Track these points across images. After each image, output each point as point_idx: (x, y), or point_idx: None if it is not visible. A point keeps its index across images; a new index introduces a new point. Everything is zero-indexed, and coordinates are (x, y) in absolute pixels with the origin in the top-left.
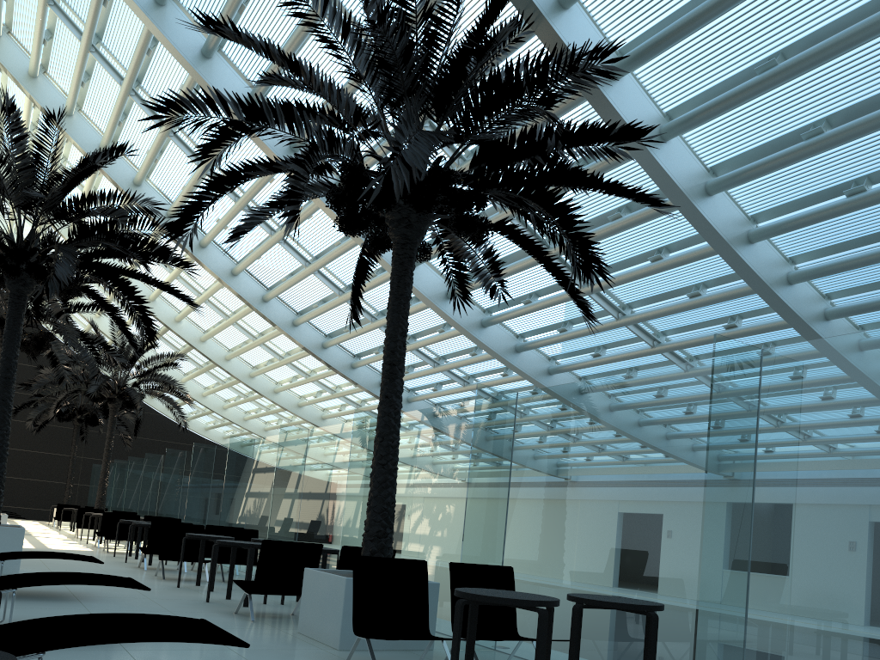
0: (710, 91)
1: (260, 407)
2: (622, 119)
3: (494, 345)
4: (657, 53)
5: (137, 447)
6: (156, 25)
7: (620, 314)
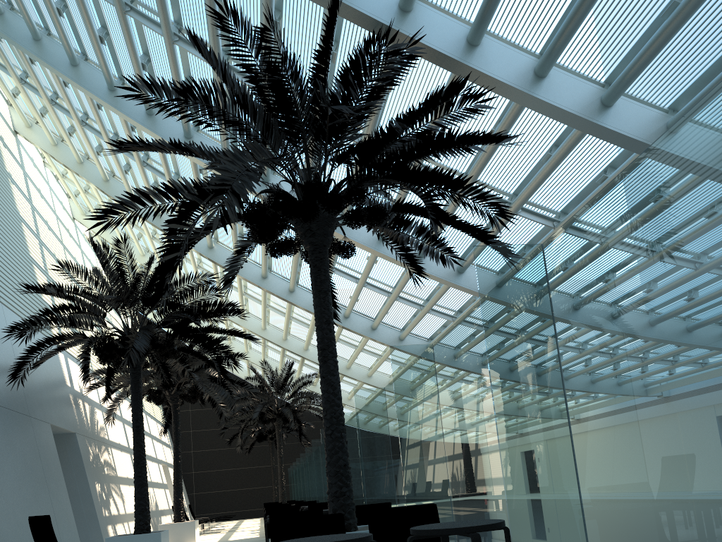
0: (564, 18)
1: None
2: (490, 76)
3: None
4: (493, 10)
5: None
6: None
7: None
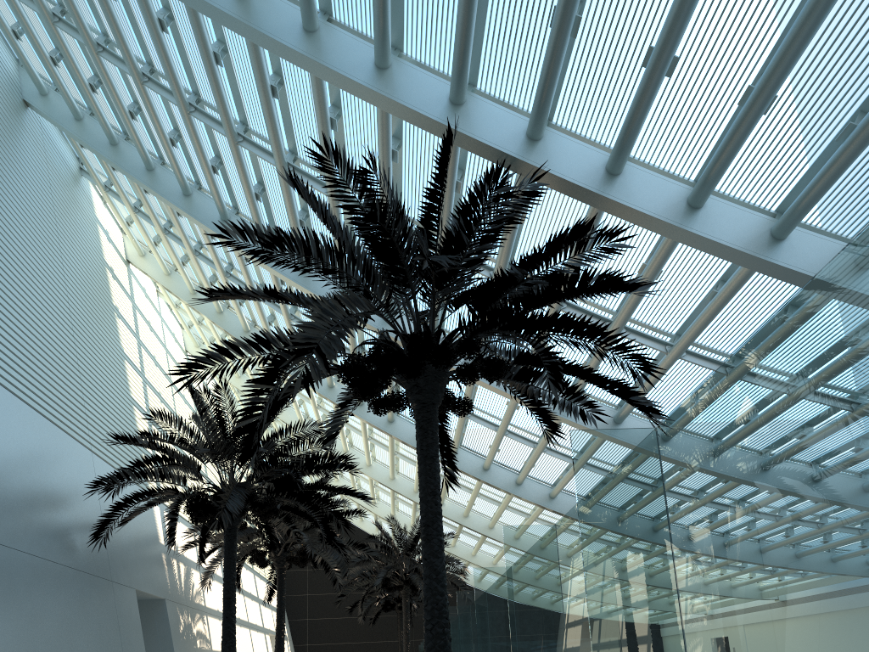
0: (720, 142)
1: None
2: (633, 209)
3: None
4: (634, 137)
5: None
6: (304, 286)
7: None
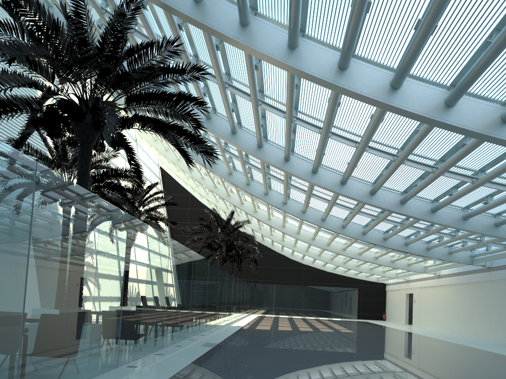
0: None
1: (304, 243)
2: (205, 25)
3: (323, 183)
4: None
5: (268, 271)
6: None
7: (357, 144)
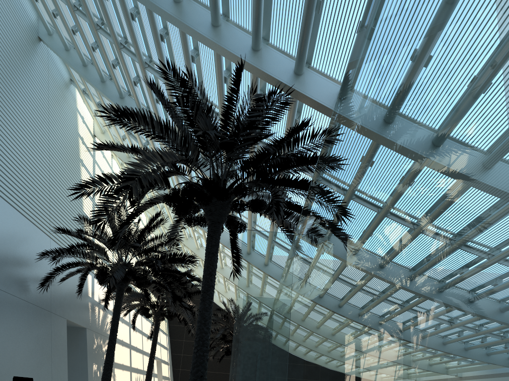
0: None
1: None
2: None
3: None
4: None
5: None
6: None
7: None
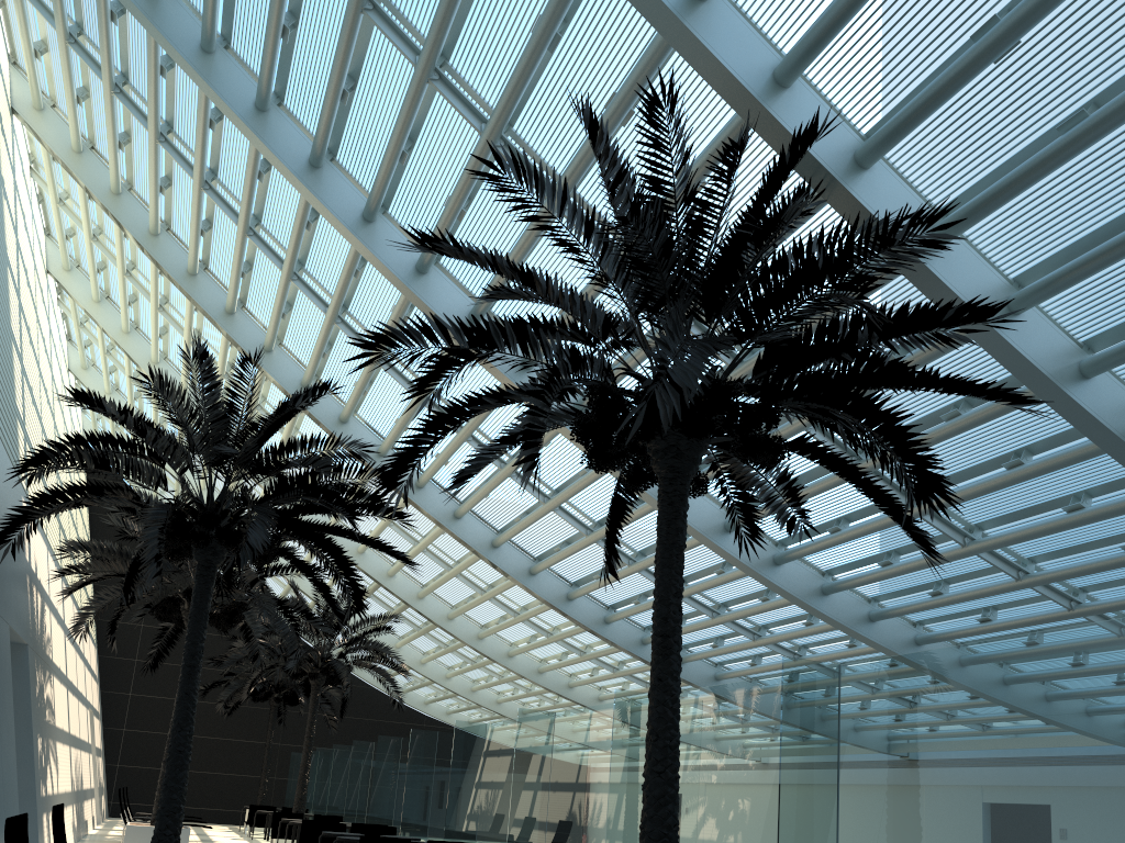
0: (1074, 246)
1: (491, 675)
2: (954, 293)
3: (793, 588)
4: (996, 208)
5: (344, 728)
6: (365, 244)
7: (966, 538)
